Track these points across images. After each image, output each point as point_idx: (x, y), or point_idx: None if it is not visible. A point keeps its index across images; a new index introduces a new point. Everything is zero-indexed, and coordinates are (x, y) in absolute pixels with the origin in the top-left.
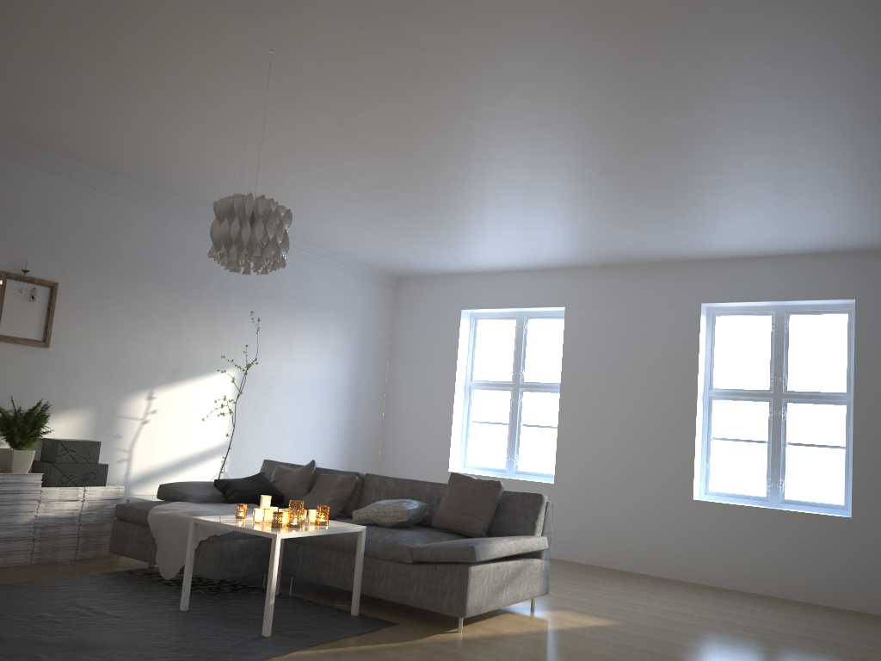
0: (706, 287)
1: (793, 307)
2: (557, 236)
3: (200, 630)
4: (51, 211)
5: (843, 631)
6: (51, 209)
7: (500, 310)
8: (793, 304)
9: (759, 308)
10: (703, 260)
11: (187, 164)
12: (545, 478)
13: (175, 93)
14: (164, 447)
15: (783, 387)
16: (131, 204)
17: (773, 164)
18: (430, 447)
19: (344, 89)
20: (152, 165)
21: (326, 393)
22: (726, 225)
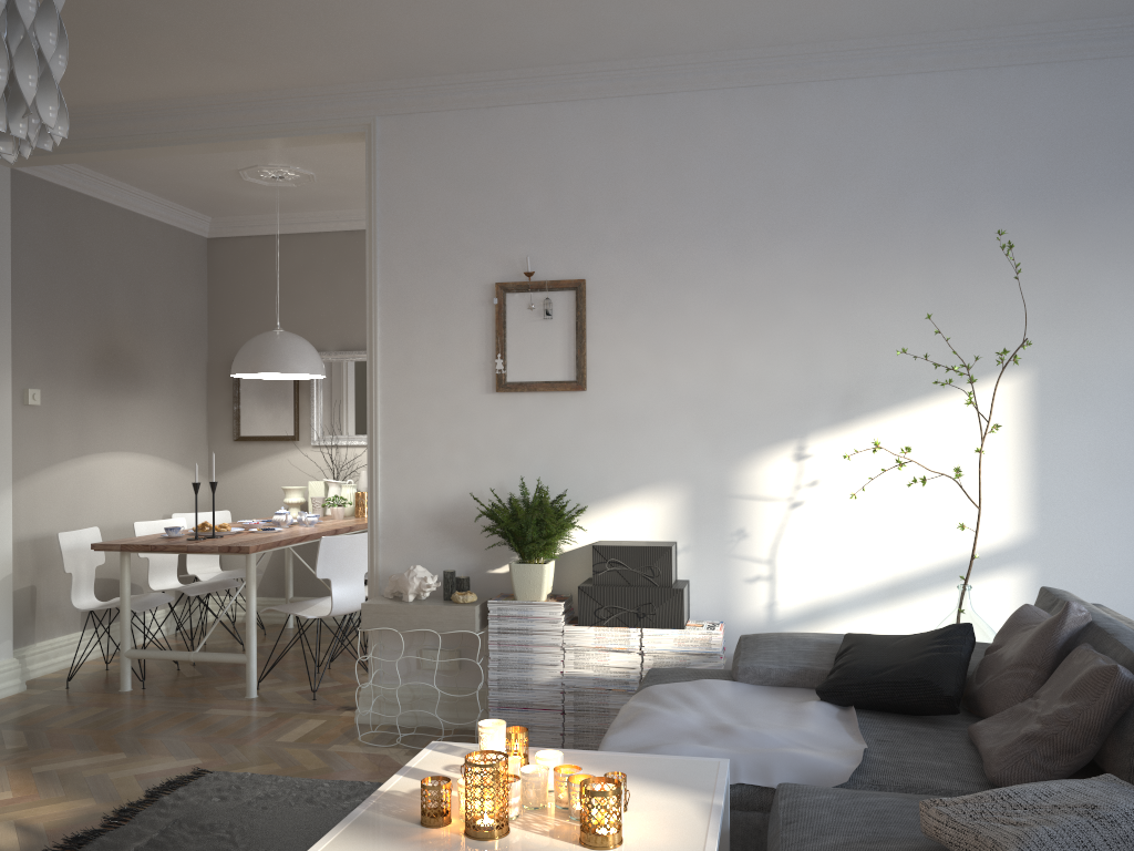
0: None
1: None
2: None
3: None
4: (558, 164)
5: None
6: (557, 162)
7: None
8: None
9: None
10: None
11: None
12: None
13: None
14: (850, 554)
15: None
16: (701, 98)
17: None
18: None
19: None
20: (619, 7)
21: None
22: None
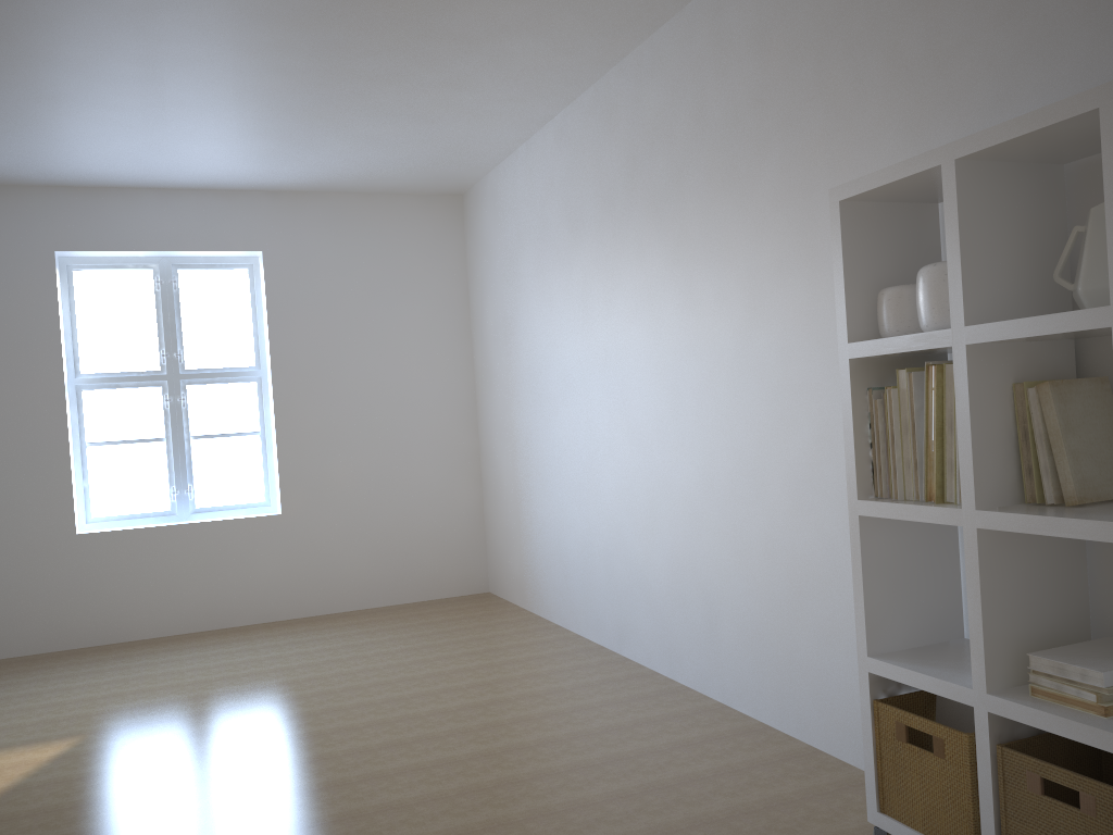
0: (61, 227)
1: (183, 259)
2: None
3: None
4: None
5: (316, 645)
6: None
7: None
8: (184, 255)
9: (136, 260)
10: (51, 186)
11: None
12: None
13: None
14: None
15: (179, 366)
16: None
17: (245, 67)
18: None
19: None
20: None
21: None
22: (122, 141)
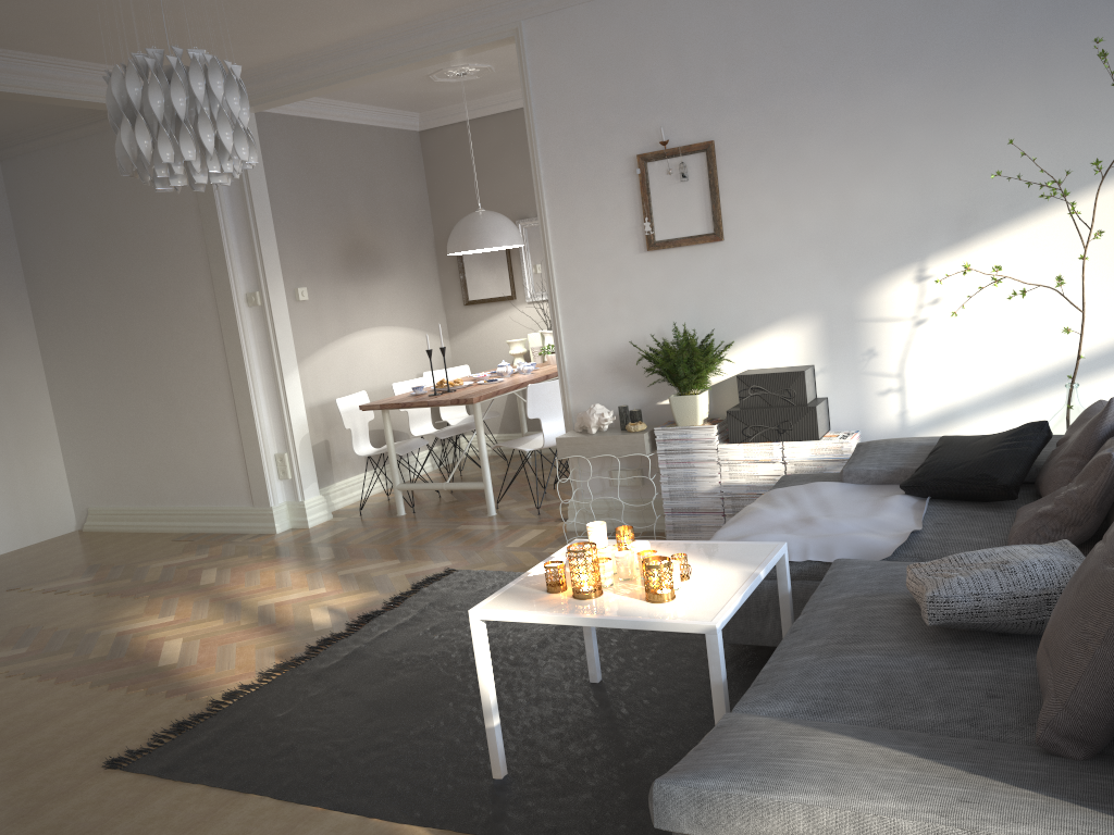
0: None
1: None
2: None
3: None
4: (679, 37)
5: None
6: (679, 35)
7: None
8: None
9: None
10: None
11: None
12: None
13: None
14: (973, 362)
15: None
16: None
17: None
18: None
19: None
20: None
21: None
22: None
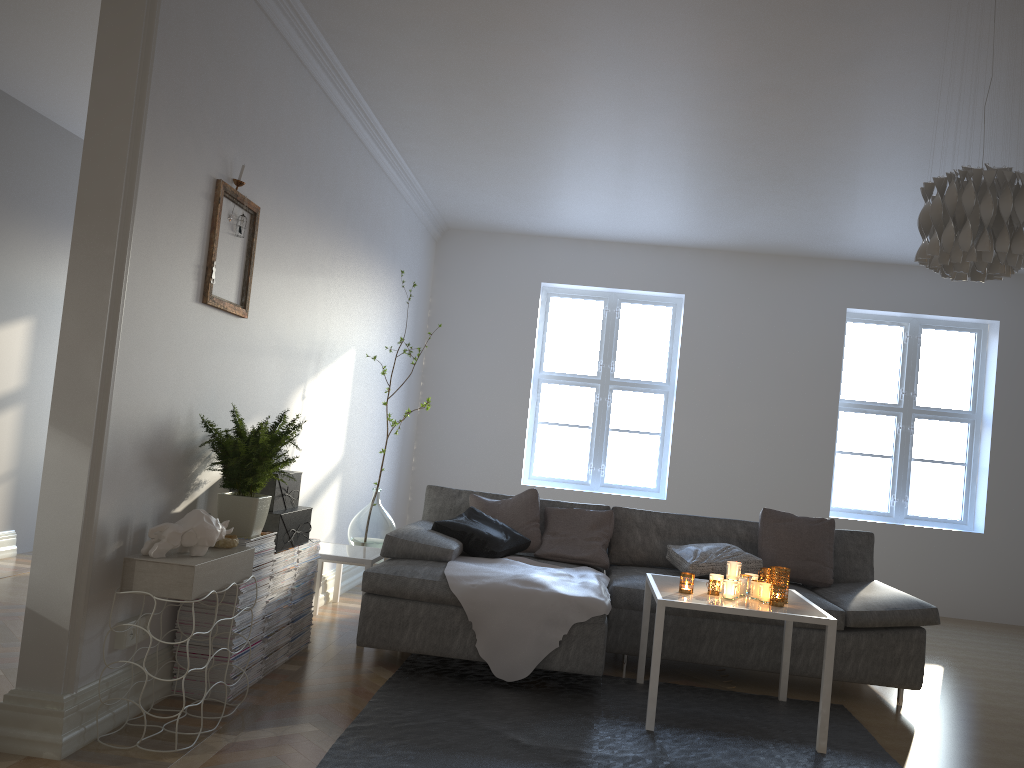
0: (853, 290)
1: (927, 321)
2: (765, 218)
3: (759, 759)
4: (258, 80)
5: None
6: (258, 77)
7: (592, 288)
8: (932, 318)
9: (893, 318)
10: (851, 261)
11: (488, 49)
12: (641, 493)
13: None
14: (307, 472)
15: (912, 402)
16: (311, 84)
17: None
18: (493, 453)
19: (953, 25)
20: (426, 37)
21: (395, 383)
22: None
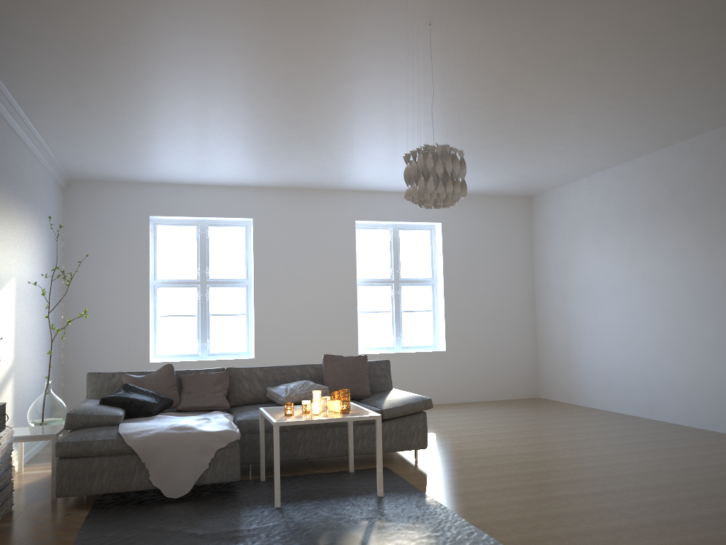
0: (358, 209)
1: (402, 225)
2: (302, 166)
3: (347, 508)
4: None
5: (482, 411)
6: None
7: (187, 218)
8: (404, 223)
9: (383, 225)
10: (355, 190)
11: (112, 60)
12: (236, 356)
13: (278, 17)
14: None
15: (398, 276)
16: None
17: (506, 149)
18: (126, 343)
19: (408, 58)
20: (64, 50)
21: (45, 300)
22: None
